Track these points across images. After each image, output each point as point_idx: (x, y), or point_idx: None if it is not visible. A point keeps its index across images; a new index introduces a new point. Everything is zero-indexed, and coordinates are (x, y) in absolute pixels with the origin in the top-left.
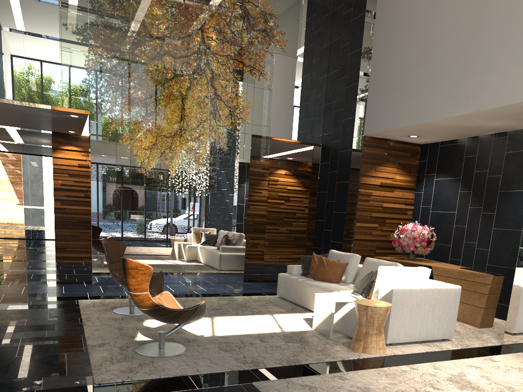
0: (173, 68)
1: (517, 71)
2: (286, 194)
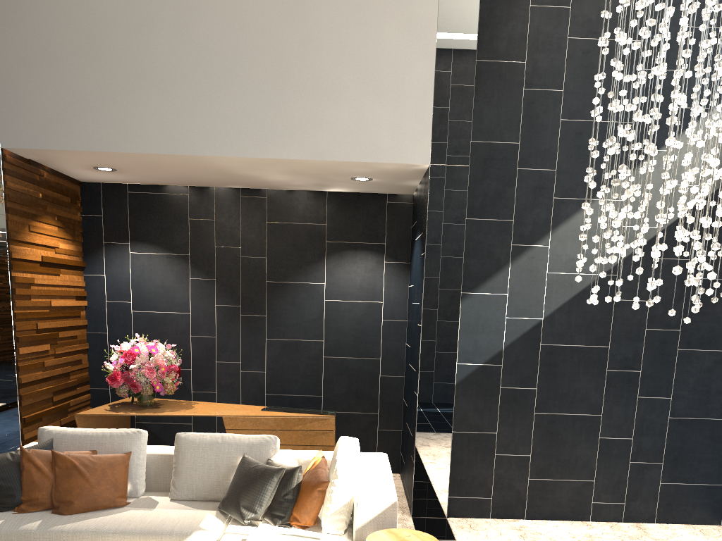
0: None
1: (378, 112)
2: None
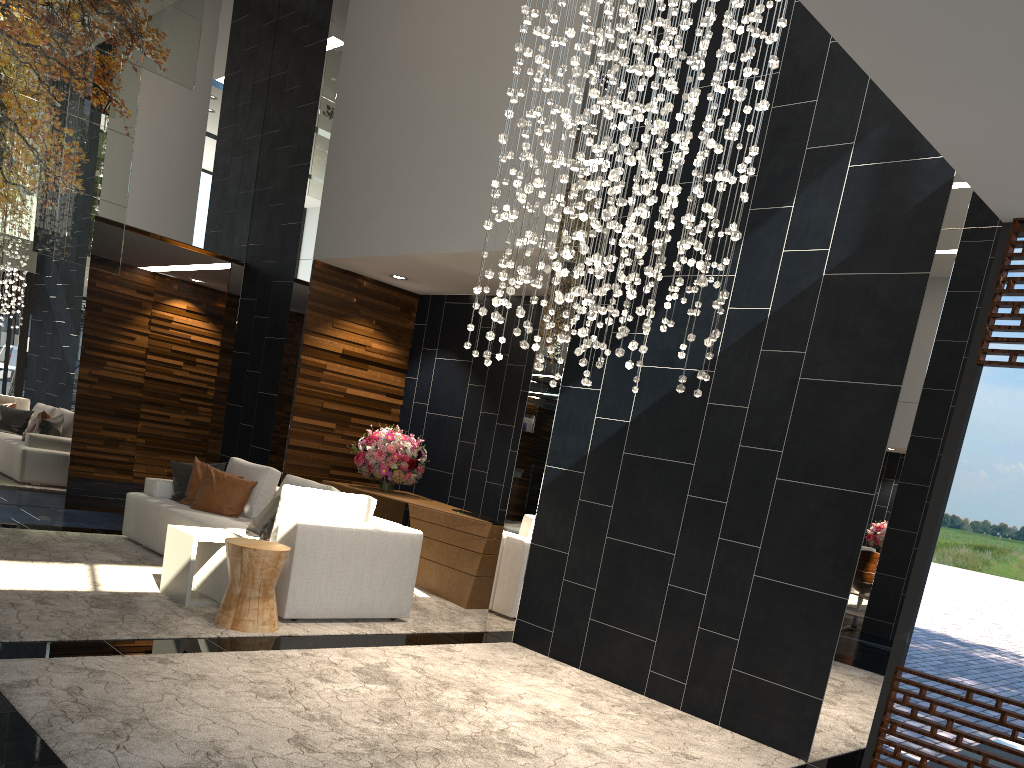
0: None
1: None
2: (189, 349)
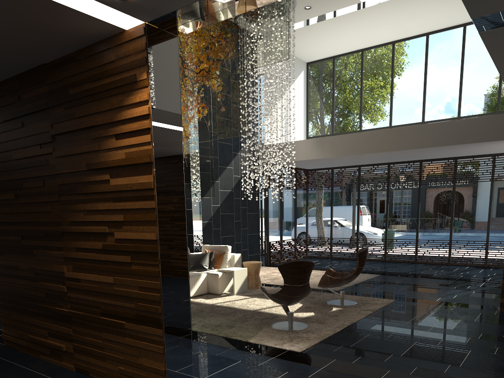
0: None
1: None
2: None
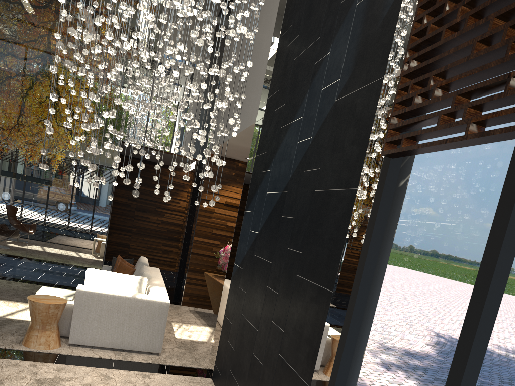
0: (15, 68)
1: (252, 96)
2: None
